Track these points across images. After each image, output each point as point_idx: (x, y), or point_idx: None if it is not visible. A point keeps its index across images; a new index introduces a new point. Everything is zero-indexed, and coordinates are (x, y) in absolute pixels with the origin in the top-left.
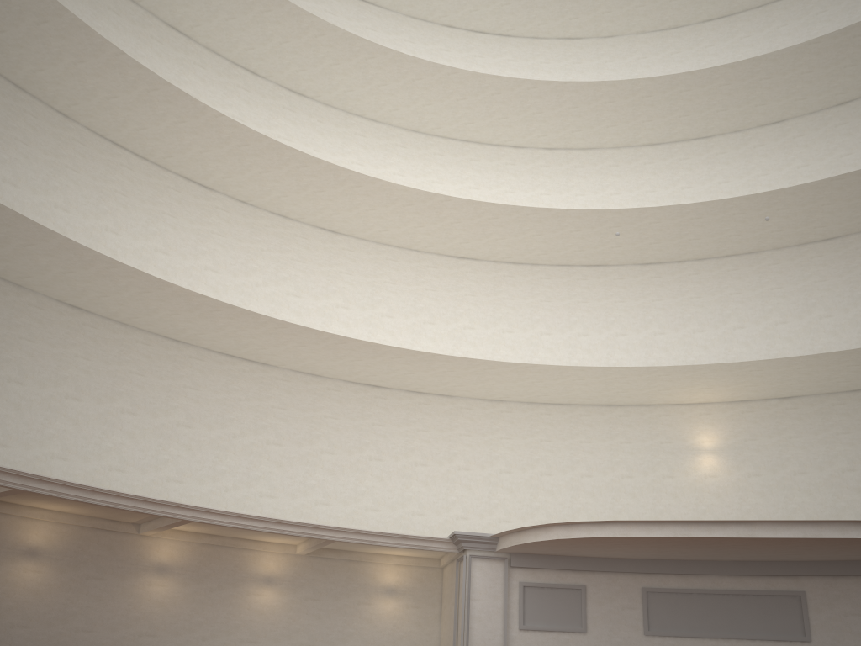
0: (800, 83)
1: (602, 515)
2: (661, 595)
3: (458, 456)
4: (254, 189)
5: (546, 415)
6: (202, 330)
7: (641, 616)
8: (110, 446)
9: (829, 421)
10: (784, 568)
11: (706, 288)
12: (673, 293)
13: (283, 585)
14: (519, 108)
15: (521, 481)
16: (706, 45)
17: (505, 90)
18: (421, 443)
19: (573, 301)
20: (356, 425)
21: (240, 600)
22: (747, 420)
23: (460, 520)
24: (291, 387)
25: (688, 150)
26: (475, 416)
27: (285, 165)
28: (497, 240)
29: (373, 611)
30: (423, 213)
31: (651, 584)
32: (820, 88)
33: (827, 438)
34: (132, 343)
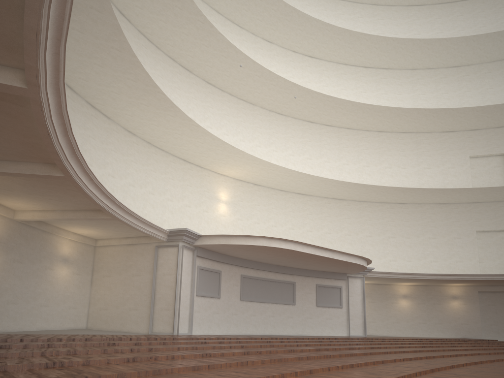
0: (294, 33)
1: (175, 226)
2: (247, 279)
3: (109, 165)
4: None
5: (155, 154)
6: None
7: (239, 290)
8: None
9: (270, 201)
10: (291, 270)
11: (232, 112)
12: (217, 107)
13: (0, 247)
14: None
15: (139, 194)
16: None
17: None
18: (90, 147)
19: (173, 85)
20: None
21: None
22: (240, 191)
23: None
24: None
25: (232, 28)
26: (120, 140)
27: None
28: (160, 20)
29: (54, 276)
30: None
31: (244, 273)
32: (296, 40)
33: (268, 209)
34: None
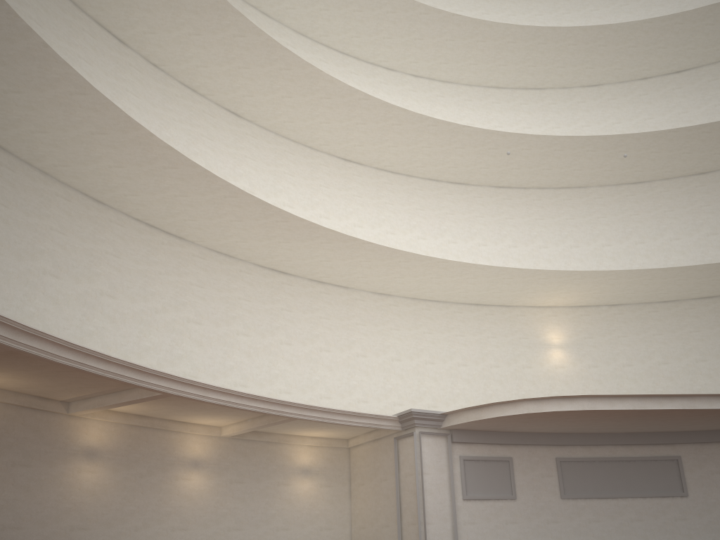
0: (624, 55)
1: (477, 399)
2: (571, 463)
3: (356, 344)
4: (174, 53)
5: (427, 310)
6: (137, 190)
7: (557, 483)
8: (33, 311)
9: (647, 325)
10: (665, 437)
11: (547, 213)
12: (521, 213)
13: (210, 469)
14: (405, 31)
15: (410, 368)
16: (536, 13)
17: (400, 10)
18: (324, 330)
19: (442, 212)
20: (266, 309)
21: (169, 485)
22: (585, 322)
23: (361, 403)
24: (207, 265)
25: (526, 97)
26: (368, 308)
27: (222, 30)
28: (389, 147)
29: (292, 492)
30: (336, 109)
31: (562, 454)
32: (635, 62)
33: (646, 338)
34: (52, 196)
